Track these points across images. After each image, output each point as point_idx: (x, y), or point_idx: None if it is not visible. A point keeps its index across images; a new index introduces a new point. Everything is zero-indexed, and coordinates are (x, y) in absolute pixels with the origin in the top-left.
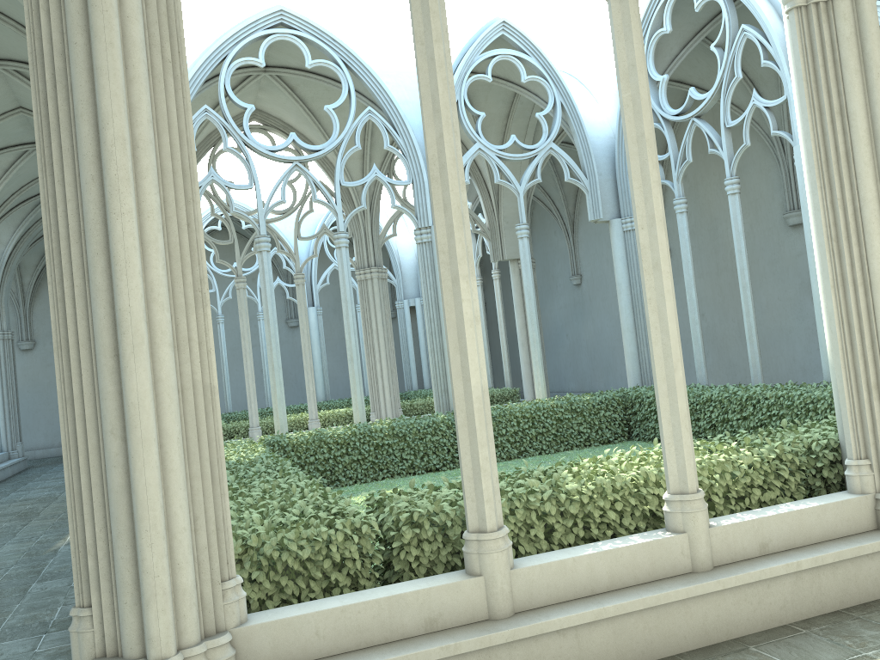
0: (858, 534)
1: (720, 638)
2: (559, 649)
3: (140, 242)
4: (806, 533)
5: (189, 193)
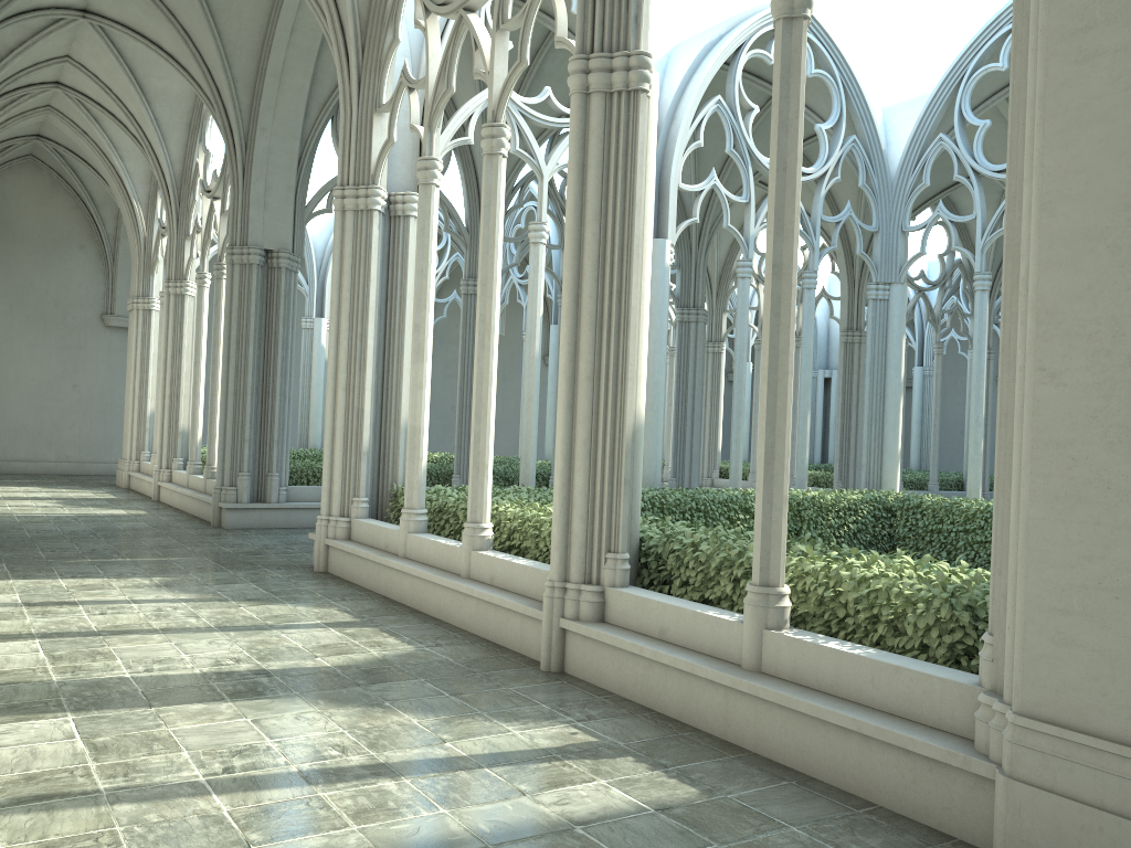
0: (537, 601)
1: (443, 618)
2: (396, 580)
3: (338, 344)
4: (513, 582)
5: (364, 319)
